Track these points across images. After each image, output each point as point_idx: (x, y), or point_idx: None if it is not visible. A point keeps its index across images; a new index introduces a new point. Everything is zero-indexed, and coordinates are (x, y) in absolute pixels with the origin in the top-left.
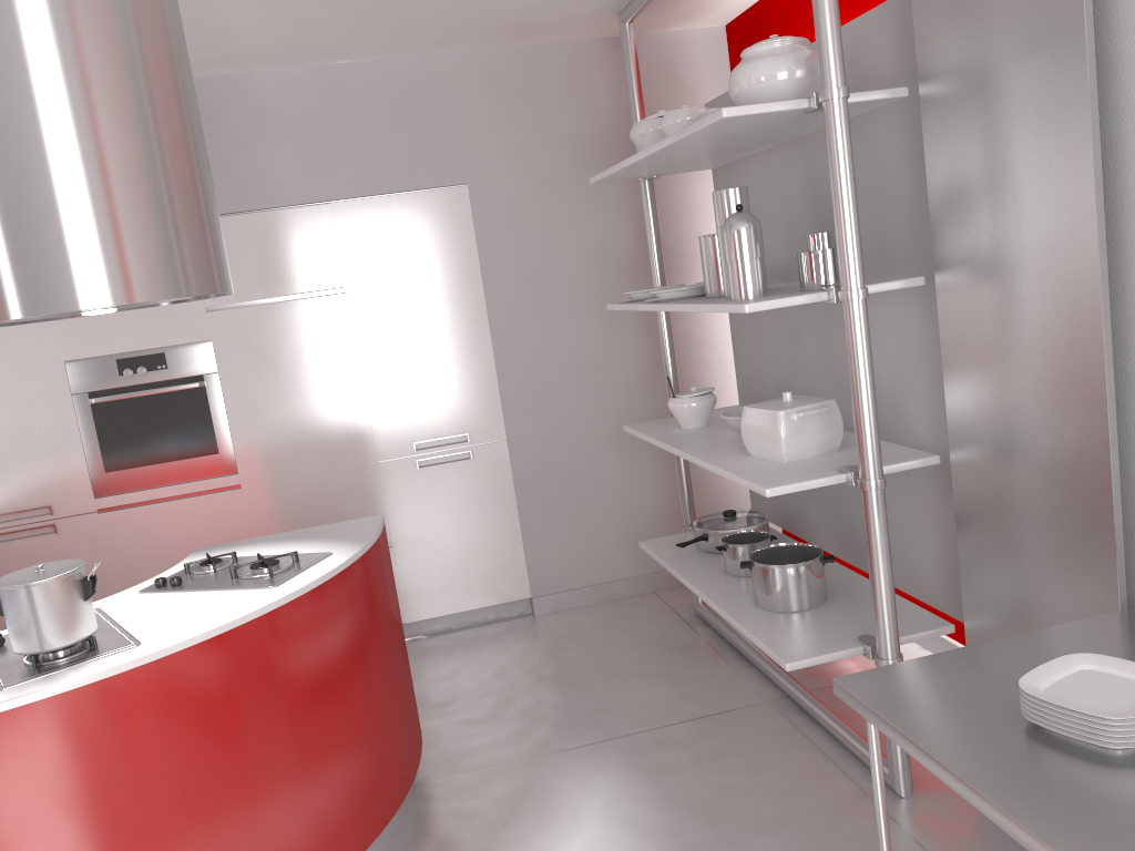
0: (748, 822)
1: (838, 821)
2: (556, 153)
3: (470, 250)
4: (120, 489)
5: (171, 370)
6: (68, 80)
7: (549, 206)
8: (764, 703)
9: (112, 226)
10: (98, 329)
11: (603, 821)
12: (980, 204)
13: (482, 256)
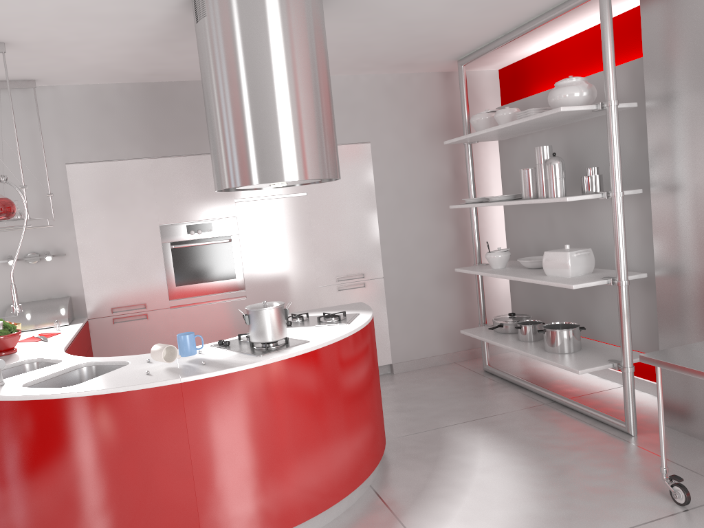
0: (562, 447)
1: (606, 445)
2: (414, 129)
3: (370, 177)
4: (183, 295)
5: (214, 232)
6: (301, 75)
7: (410, 156)
8: (543, 404)
9: (313, 143)
10: (178, 208)
11: (488, 450)
12: (679, 155)
13: (376, 180)
